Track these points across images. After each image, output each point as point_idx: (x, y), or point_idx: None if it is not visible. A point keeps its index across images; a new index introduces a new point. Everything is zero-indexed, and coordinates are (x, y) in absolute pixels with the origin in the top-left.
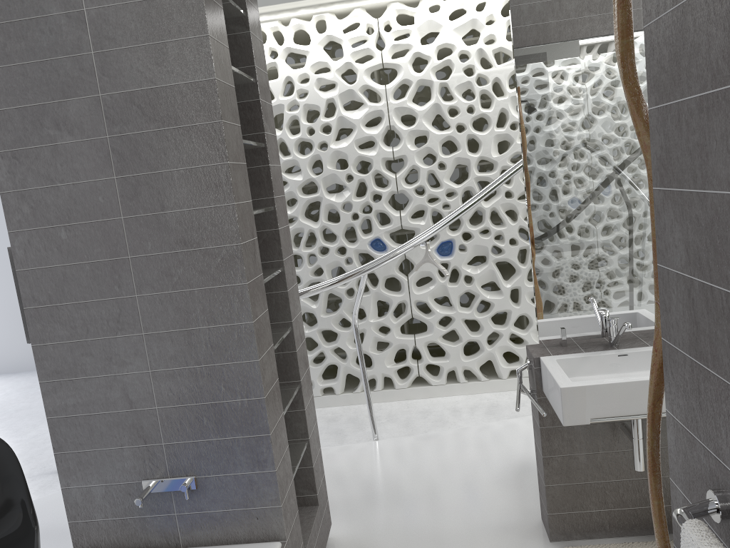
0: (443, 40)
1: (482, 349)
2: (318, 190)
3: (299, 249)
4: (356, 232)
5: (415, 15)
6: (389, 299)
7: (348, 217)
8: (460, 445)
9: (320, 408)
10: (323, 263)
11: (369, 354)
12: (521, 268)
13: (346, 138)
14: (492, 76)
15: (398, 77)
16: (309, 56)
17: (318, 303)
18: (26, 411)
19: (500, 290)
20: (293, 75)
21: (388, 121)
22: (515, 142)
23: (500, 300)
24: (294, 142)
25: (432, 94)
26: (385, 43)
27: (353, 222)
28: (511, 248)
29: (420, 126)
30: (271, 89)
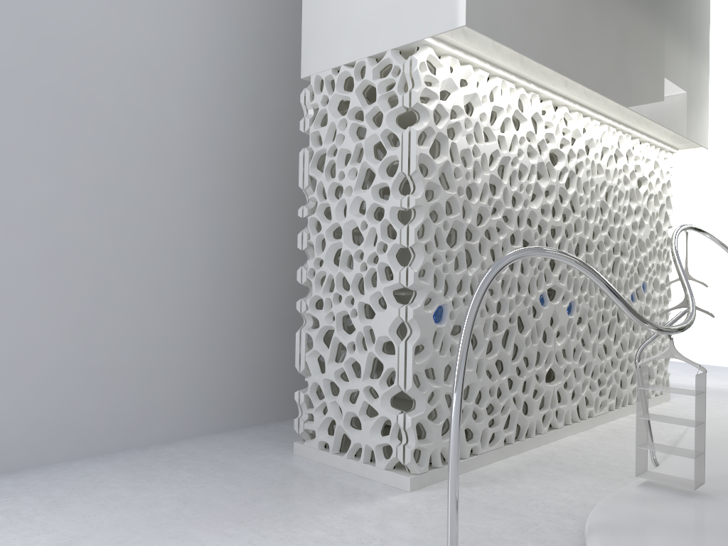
0: (581, 146)
1: (578, 394)
2: (516, 242)
3: (505, 295)
4: (530, 285)
5: (569, 121)
6: (544, 349)
7: (533, 271)
8: (717, 449)
9: (503, 459)
10: (517, 311)
11: (531, 401)
12: (597, 329)
13: (533, 202)
14: (595, 182)
15: (560, 163)
16: (525, 123)
17: (509, 350)
18: (93, 541)
19: (585, 345)
20: (517, 135)
21: (556, 196)
22: (600, 233)
23: (588, 353)
24: (512, 194)
25: (571, 184)
26: (555, 134)
27: (535, 276)
28: (594, 312)
29: (568, 206)
30: (505, 141)
